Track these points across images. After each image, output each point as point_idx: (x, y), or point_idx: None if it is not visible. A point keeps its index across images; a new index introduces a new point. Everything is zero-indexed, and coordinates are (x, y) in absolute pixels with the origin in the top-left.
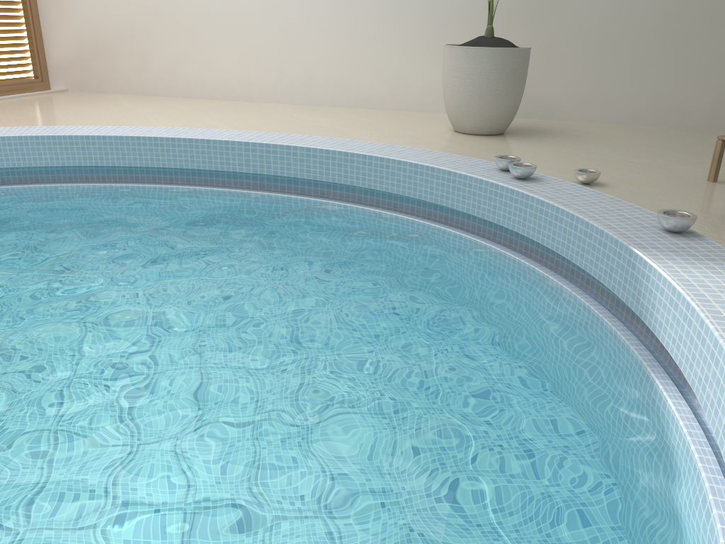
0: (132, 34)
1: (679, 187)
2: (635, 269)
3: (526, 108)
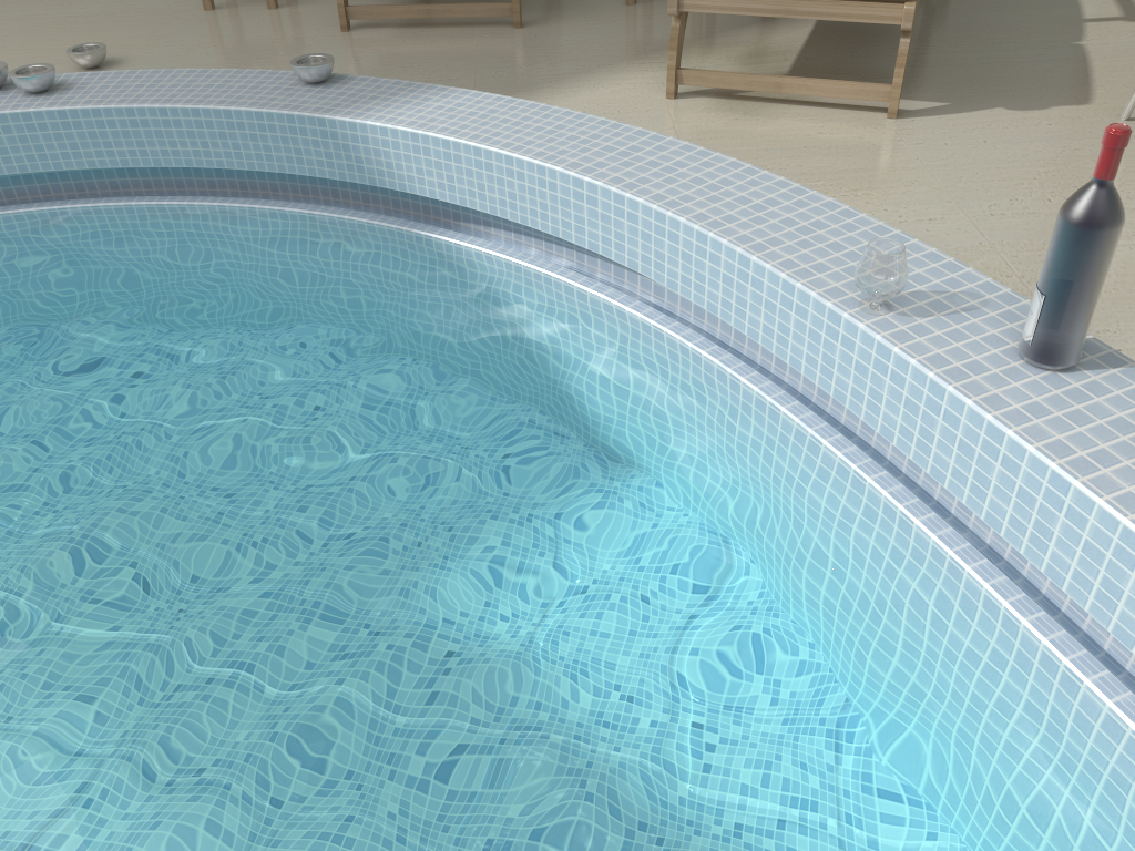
0: None
1: (195, 30)
2: (338, 137)
3: None
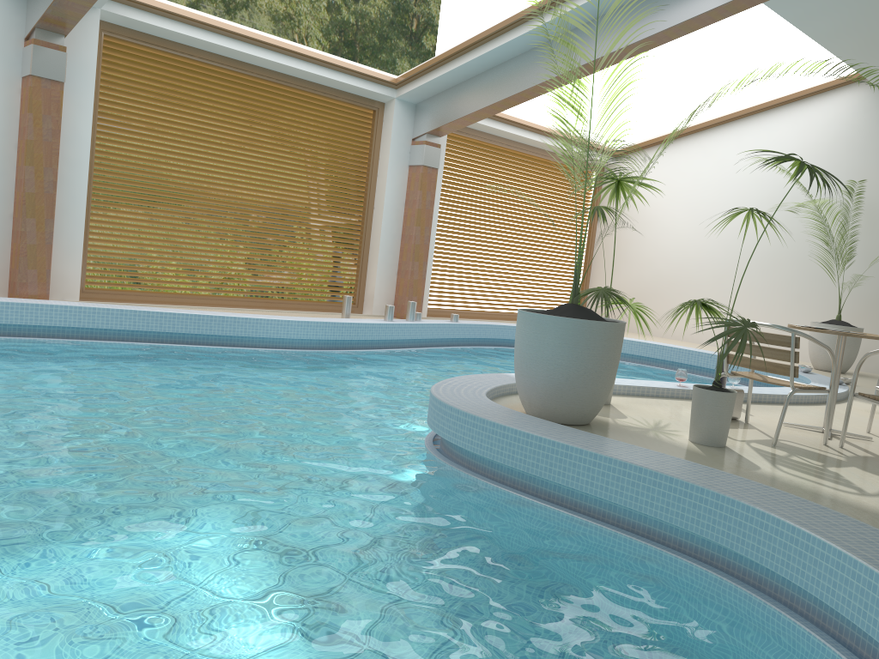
0: (638, 299)
1: None
2: None
3: (877, 367)
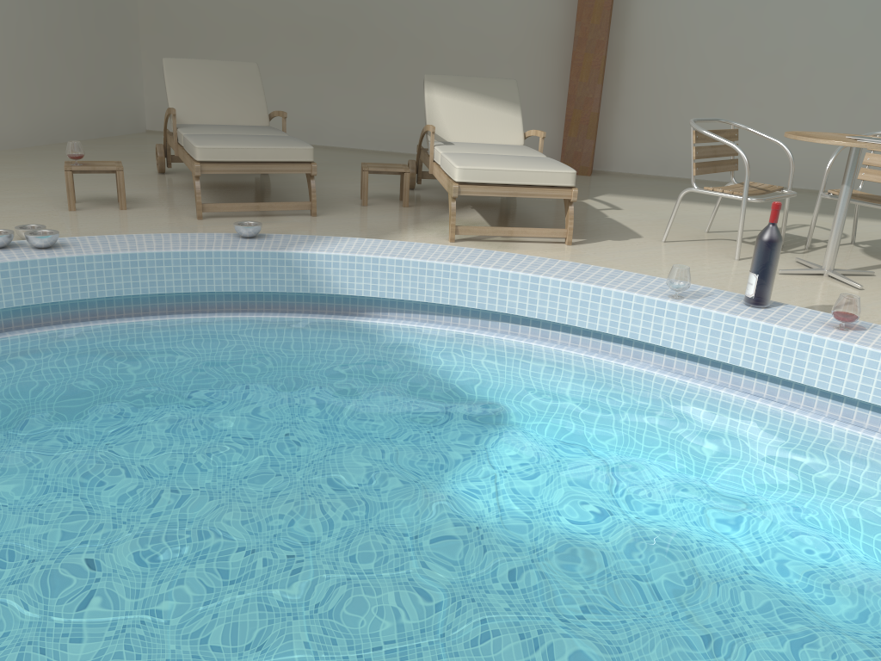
0: None
1: (81, 220)
2: (292, 264)
3: None
